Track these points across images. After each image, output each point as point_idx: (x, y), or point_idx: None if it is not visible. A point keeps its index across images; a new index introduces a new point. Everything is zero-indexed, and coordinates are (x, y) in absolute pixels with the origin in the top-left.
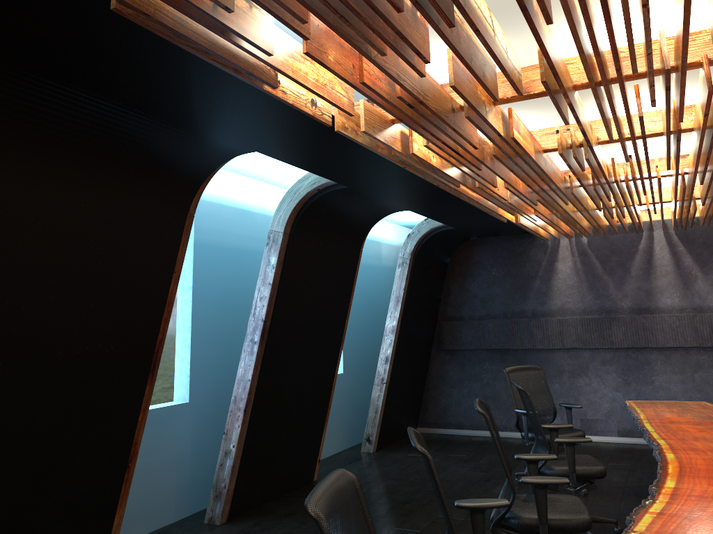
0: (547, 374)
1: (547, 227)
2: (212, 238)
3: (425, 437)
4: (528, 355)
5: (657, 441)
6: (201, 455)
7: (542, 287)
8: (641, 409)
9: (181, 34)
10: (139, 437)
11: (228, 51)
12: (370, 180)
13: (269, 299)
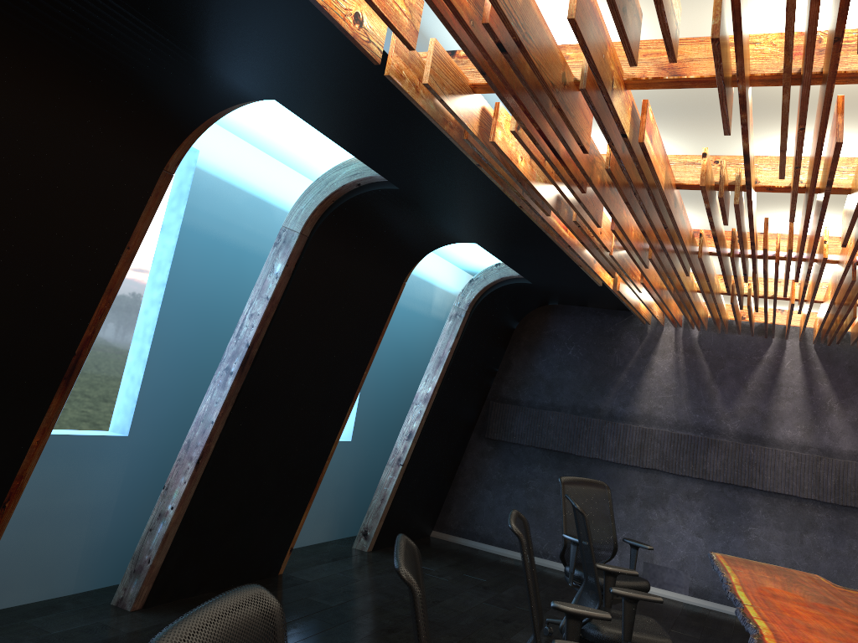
0: (613, 496)
1: (652, 306)
2: (209, 225)
3: (440, 544)
4: (594, 467)
5: (755, 622)
6: (130, 511)
7: (629, 383)
8: (733, 569)
9: None
10: (29, 468)
11: None
12: (429, 183)
13: (262, 318)
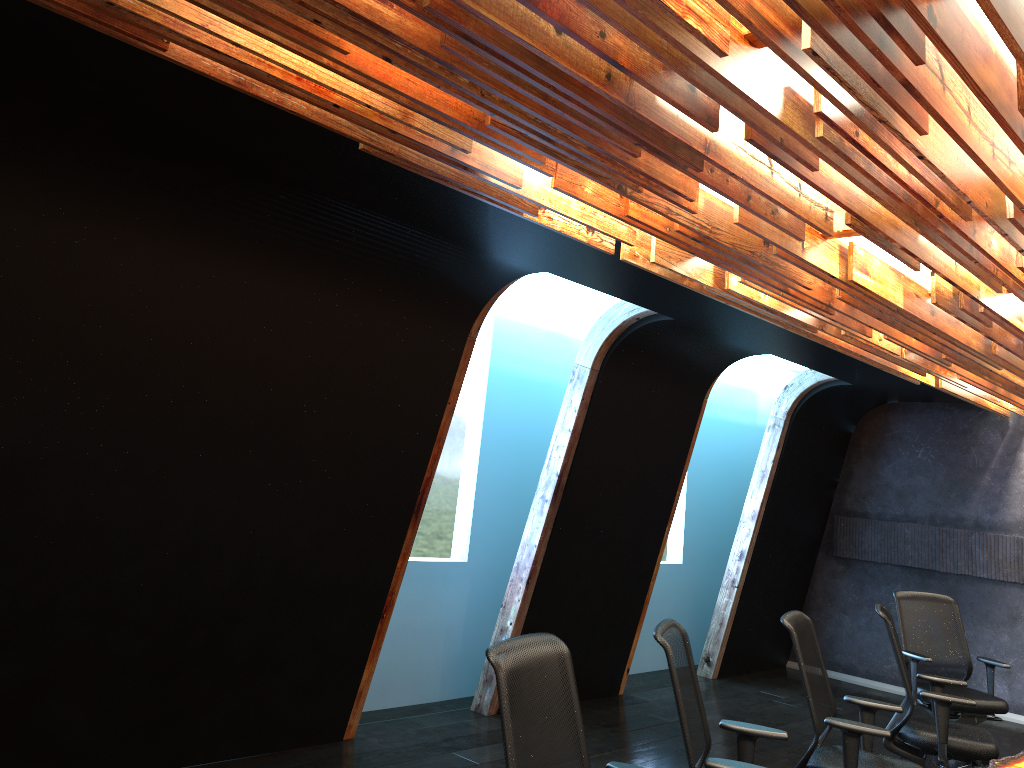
0: (991, 617)
1: (997, 398)
2: (513, 365)
3: (795, 675)
4: (964, 585)
5: None
6: (477, 629)
7: (994, 486)
8: None
9: (426, 169)
10: (397, 586)
11: (478, 181)
12: (699, 313)
13: (566, 449)
